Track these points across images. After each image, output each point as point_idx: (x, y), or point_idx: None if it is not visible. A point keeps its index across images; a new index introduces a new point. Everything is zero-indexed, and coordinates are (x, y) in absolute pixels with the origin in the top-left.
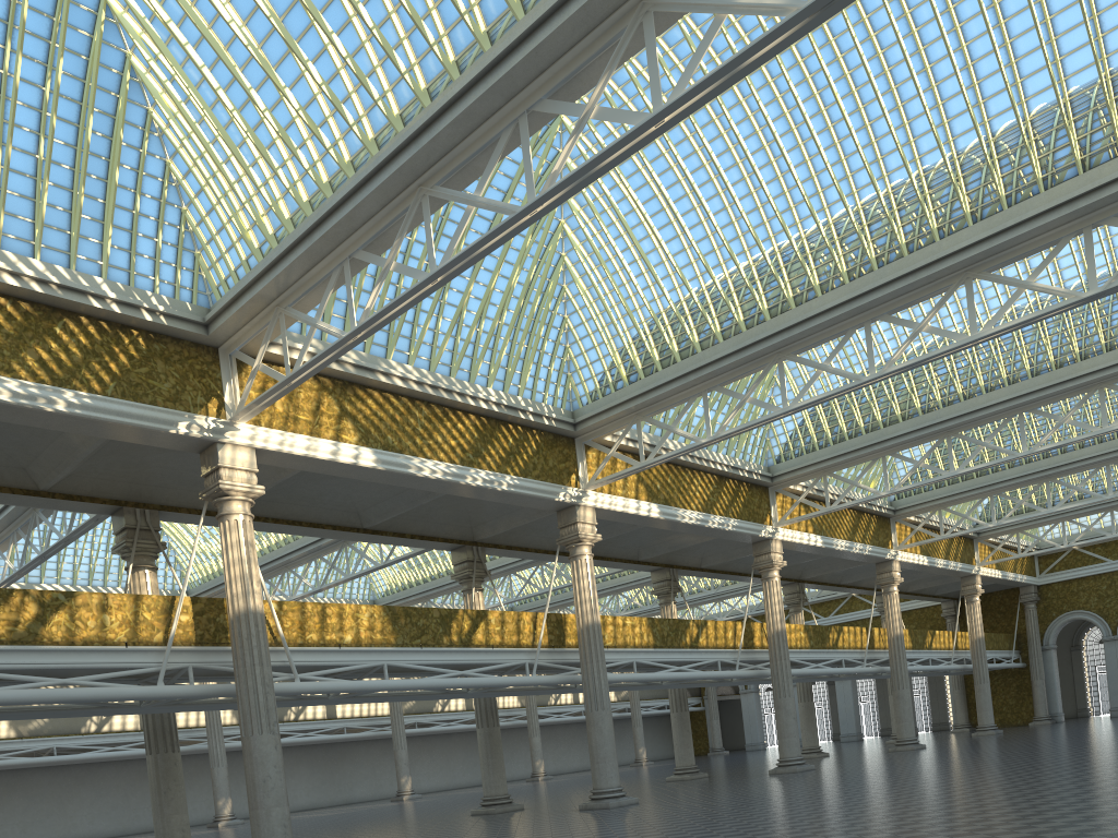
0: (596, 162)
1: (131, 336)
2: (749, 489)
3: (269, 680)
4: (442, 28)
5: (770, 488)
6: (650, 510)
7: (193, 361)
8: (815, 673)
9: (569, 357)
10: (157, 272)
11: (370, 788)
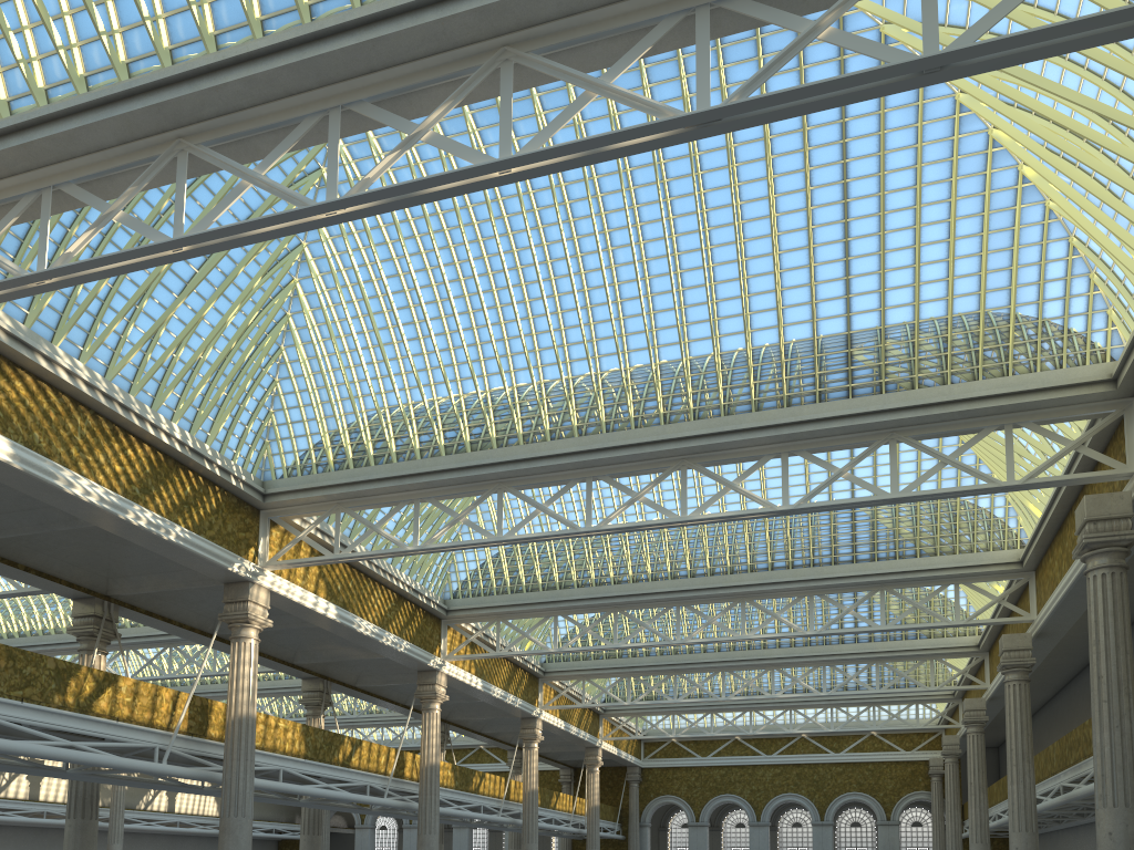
0: (424, 184)
1: None
2: (424, 616)
3: None
4: None
5: (443, 620)
6: (328, 609)
7: None
8: (457, 814)
9: (271, 423)
10: None
11: None
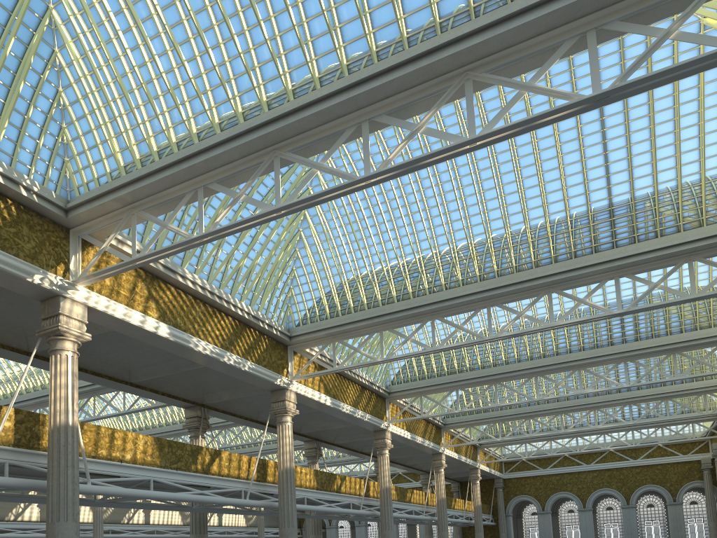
0: (424, 158)
1: (6, 203)
2: (376, 397)
3: (76, 479)
4: (313, 55)
5: (386, 399)
6: (326, 400)
7: (50, 234)
8: (400, 517)
9: (291, 294)
10: (34, 164)
11: None
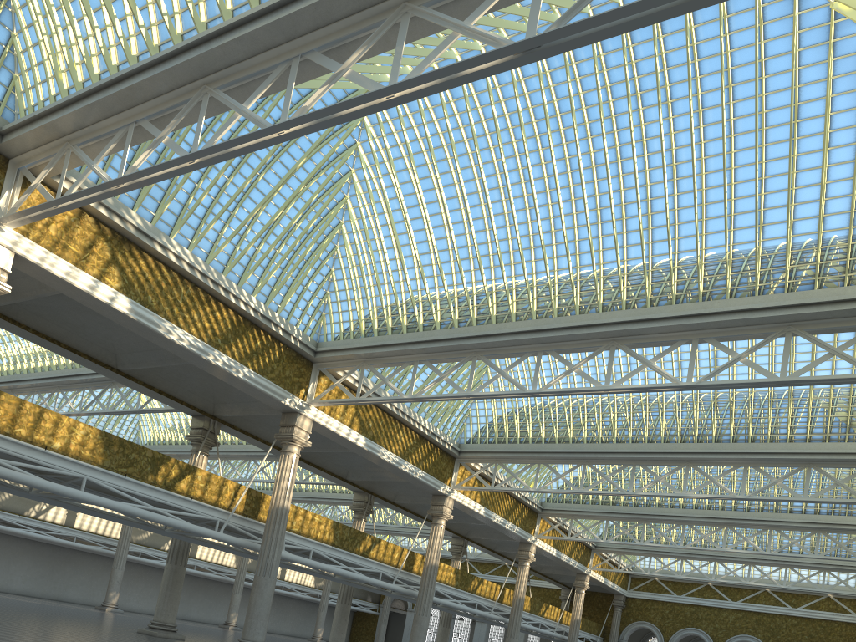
0: (336, 108)
1: None
2: (441, 454)
3: None
4: None
5: (457, 459)
6: (358, 439)
7: None
8: (452, 606)
9: (327, 301)
10: None
11: (83, 593)
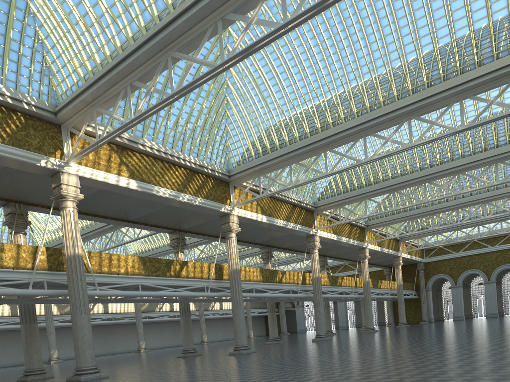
0: (255, 44)
1: (17, 115)
2: (305, 212)
3: (85, 288)
4: None
5: (314, 212)
6: (262, 218)
7: (48, 131)
8: (332, 297)
9: (227, 144)
10: (31, 85)
11: (124, 346)
